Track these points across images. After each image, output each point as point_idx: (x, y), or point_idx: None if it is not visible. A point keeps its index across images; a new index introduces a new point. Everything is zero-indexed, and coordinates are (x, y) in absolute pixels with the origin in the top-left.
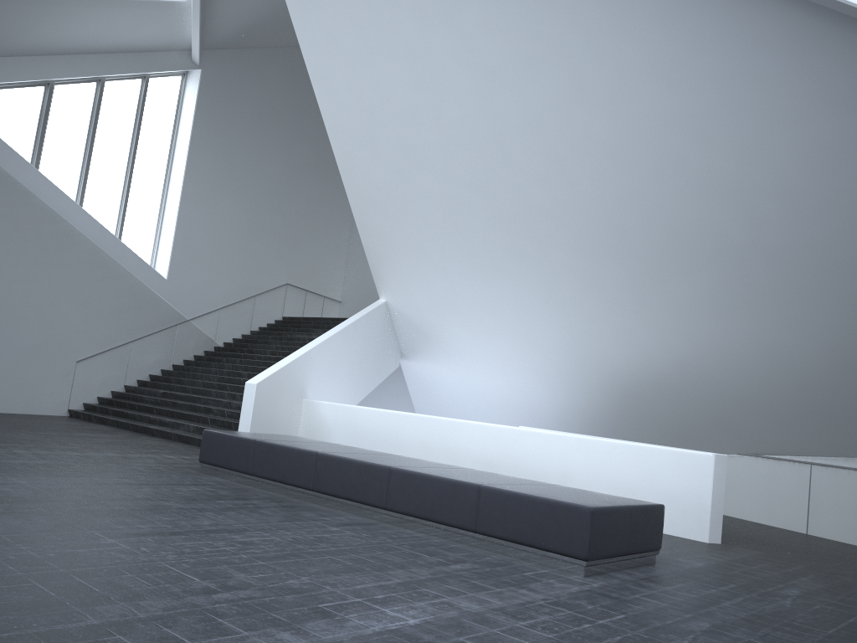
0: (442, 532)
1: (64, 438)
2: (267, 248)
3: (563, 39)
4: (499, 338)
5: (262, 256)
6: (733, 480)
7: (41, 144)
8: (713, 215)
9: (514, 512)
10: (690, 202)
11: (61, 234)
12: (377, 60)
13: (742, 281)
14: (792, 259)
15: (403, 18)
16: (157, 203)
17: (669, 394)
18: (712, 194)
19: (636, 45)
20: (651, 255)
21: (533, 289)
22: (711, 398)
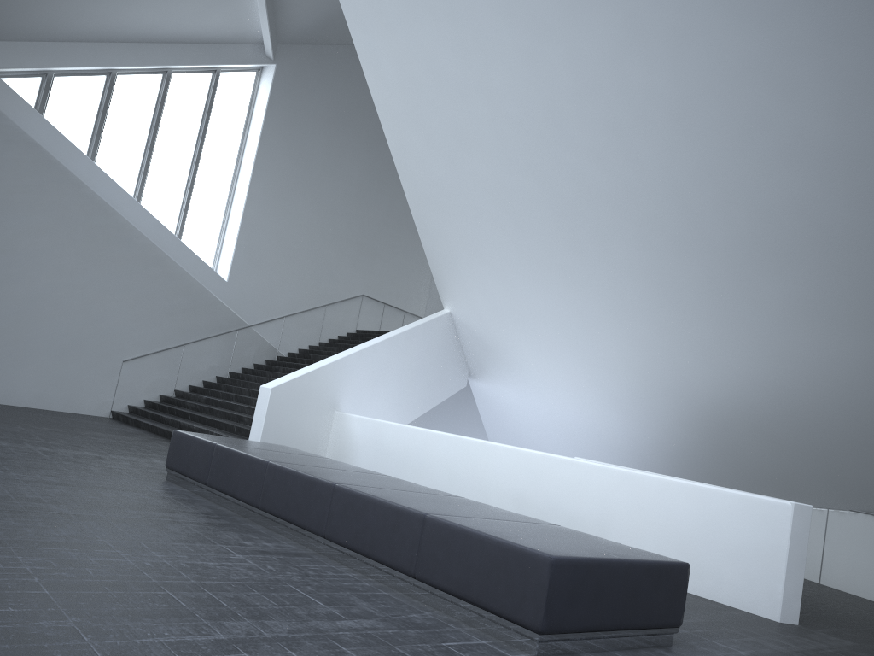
0: (380, 574)
1: (61, 434)
2: (341, 255)
3: None
4: (566, 356)
5: (335, 264)
6: (843, 543)
7: (99, 134)
8: (807, 192)
9: (459, 555)
10: (777, 175)
11: (113, 227)
12: (419, 24)
13: (849, 281)
14: None
15: None
16: (223, 202)
17: (762, 429)
18: (805, 163)
19: None
20: (732, 249)
21: (599, 295)
22: (814, 436)
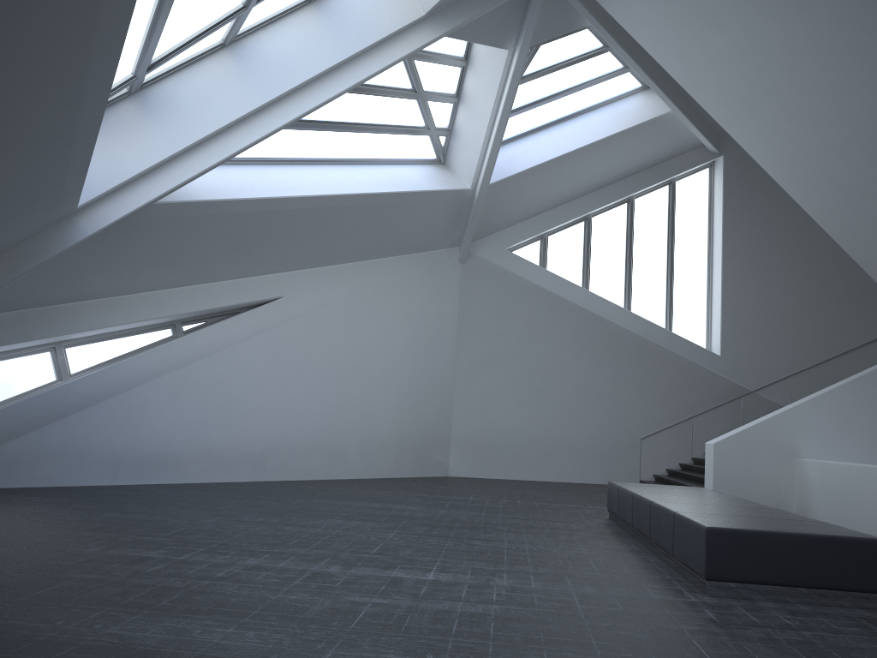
0: (667, 559)
1: (572, 496)
2: (842, 304)
3: (842, 33)
4: None
5: (836, 314)
6: None
7: (587, 266)
8: None
9: (684, 536)
10: None
11: (610, 334)
12: (758, 111)
13: None
14: None
15: (745, 69)
16: (704, 287)
17: None
18: None
19: None
20: None
21: None
22: None
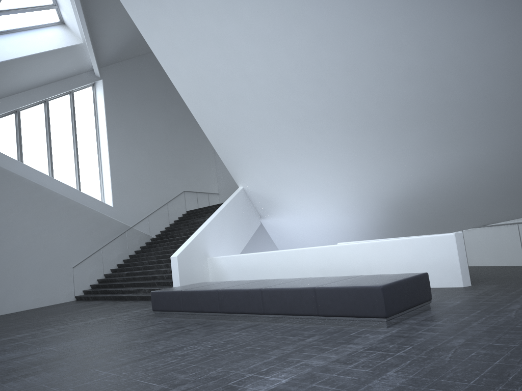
0: (299, 320)
1: (74, 314)
2: (167, 173)
3: (303, 10)
4: (314, 193)
5: (165, 179)
6: (473, 244)
7: (21, 147)
8: (419, 91)
9: (337, 299)
10: (403, 86)
11: (45, 196)
12: (199, 50)
13: (447, 125)
14: (473, 106)
15: (207, 21)
16: (96, 163)
17: (422, 202)
18: (415, 79)
19: (346, 3)
20: (389, 123)
21: (326, 160)
22: (448, 198)
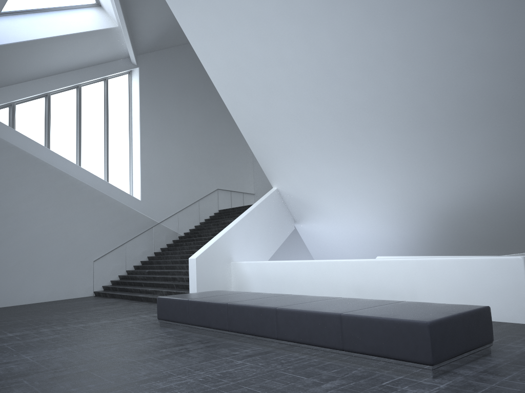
0: (319, 352)
1: (81, 313)
2: (200, 169)
3: None
4: (354, 199)
5: (198, 175)
6: None
7: (48, 132)
8: (487, 81)
9: (369, 332)
10: (467, 76)
11: (70, 185)
12: (233, 31)
13: (519, 125)
14: None
15: None
16: (127, 154)
17: (480, 216)
18: (483, 66)
19: None
20: (447, 121)
21: (369, 161)
22: (512, 214)
